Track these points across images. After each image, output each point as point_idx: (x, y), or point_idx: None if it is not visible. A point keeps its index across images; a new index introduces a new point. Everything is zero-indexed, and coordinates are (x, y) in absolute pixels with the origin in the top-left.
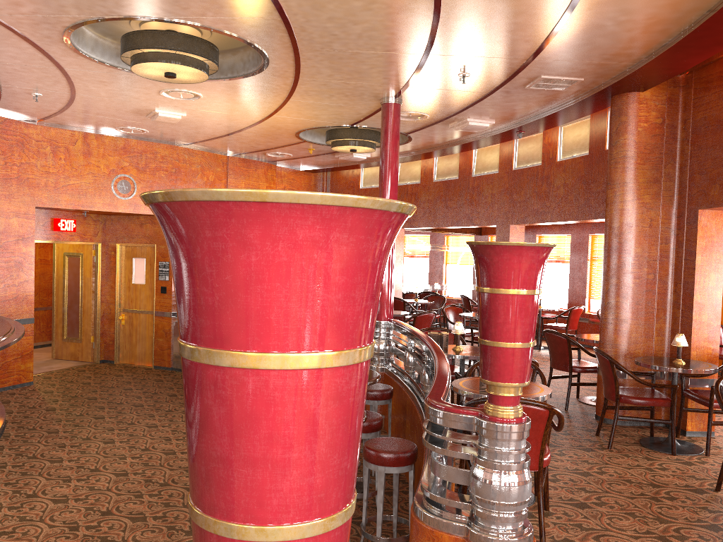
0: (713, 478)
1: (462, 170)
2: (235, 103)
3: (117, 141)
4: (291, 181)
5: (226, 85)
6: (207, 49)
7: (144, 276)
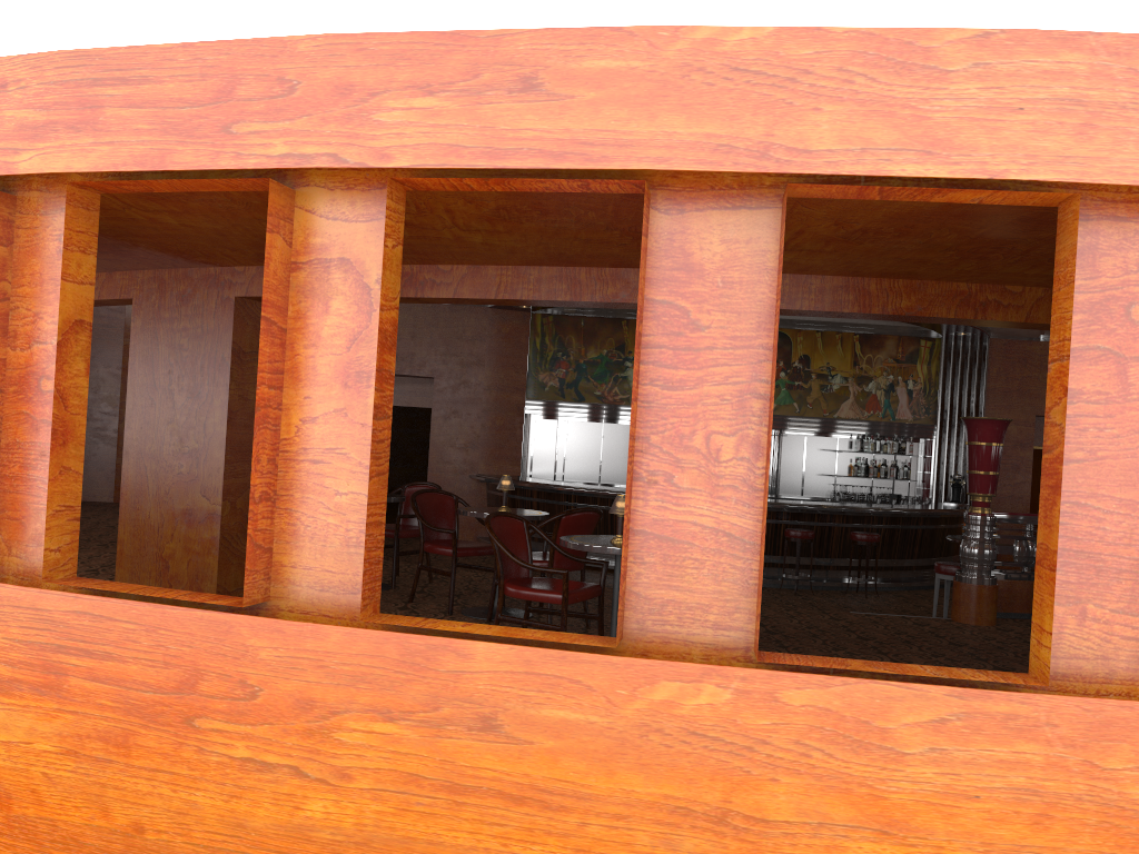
0: None
1: None
2: None
3: None
4: None
5: None
6: None
7: None
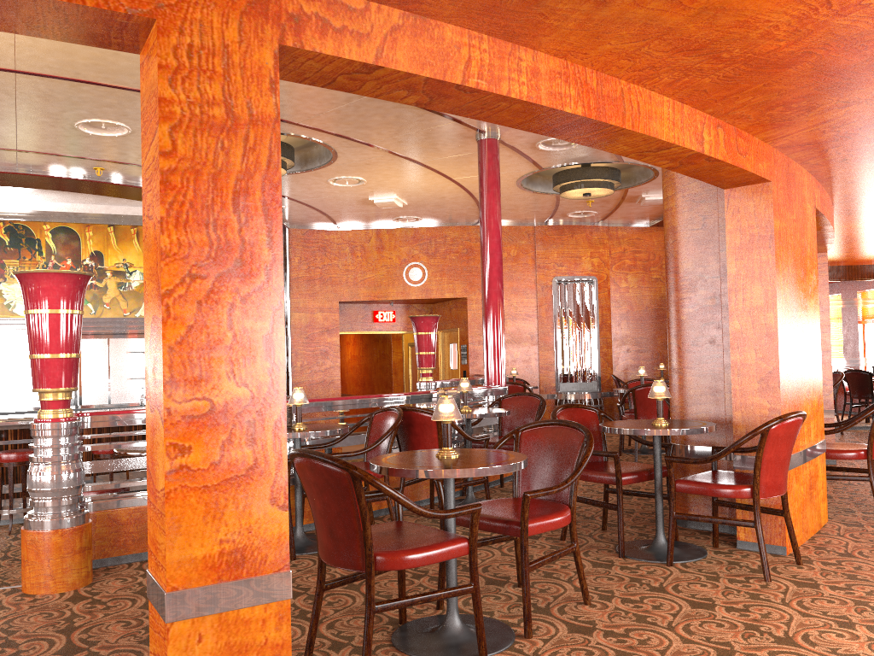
0: (568, 580)
1: None
2: (396, 177)
3: (407, 232)
4: (635, 241)
5: (346, 164)
6: None
7: (457, 361)
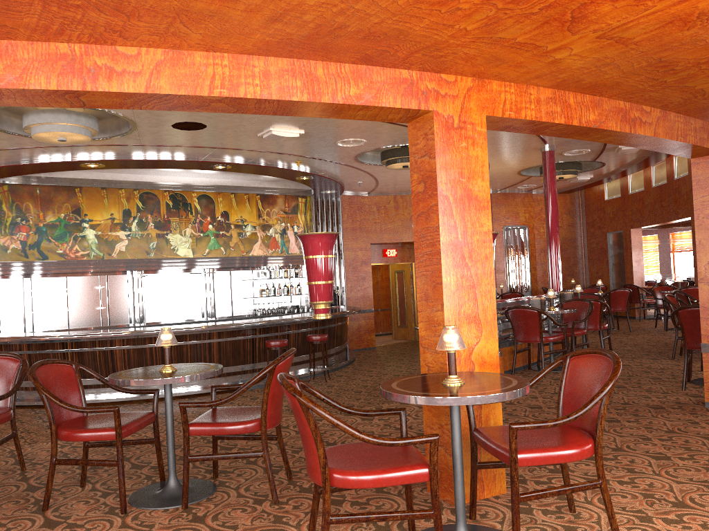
0: None
1: (668, 175)
2: None
3: None
4: None
5: None
6: None
7: None
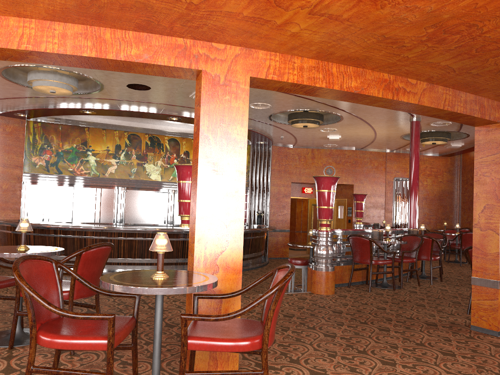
0: None
1: None
2: (352, 130)
3: (326, 151)
4: (431, 163)
5: (338, 124)
6: (314, 115)
7: (342, 214)
